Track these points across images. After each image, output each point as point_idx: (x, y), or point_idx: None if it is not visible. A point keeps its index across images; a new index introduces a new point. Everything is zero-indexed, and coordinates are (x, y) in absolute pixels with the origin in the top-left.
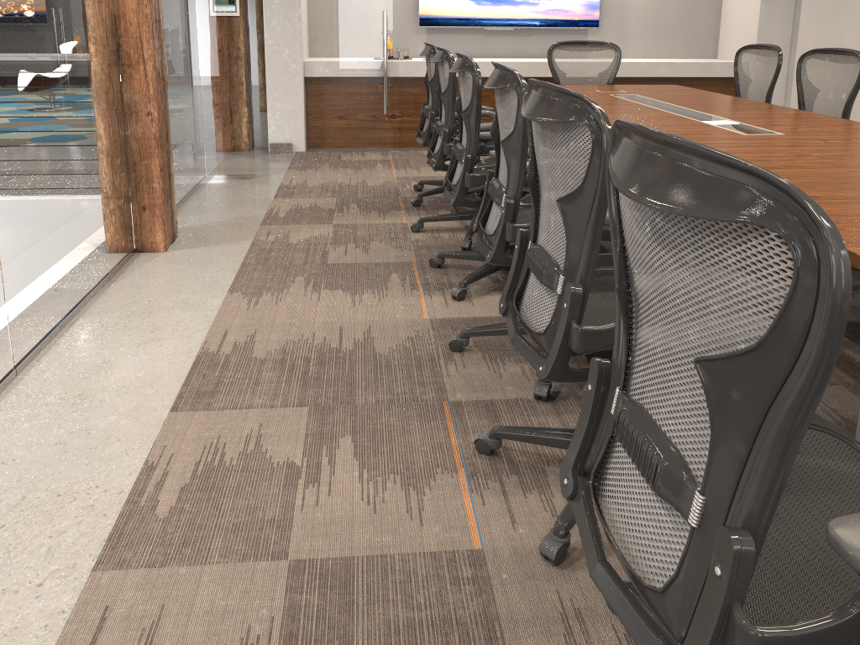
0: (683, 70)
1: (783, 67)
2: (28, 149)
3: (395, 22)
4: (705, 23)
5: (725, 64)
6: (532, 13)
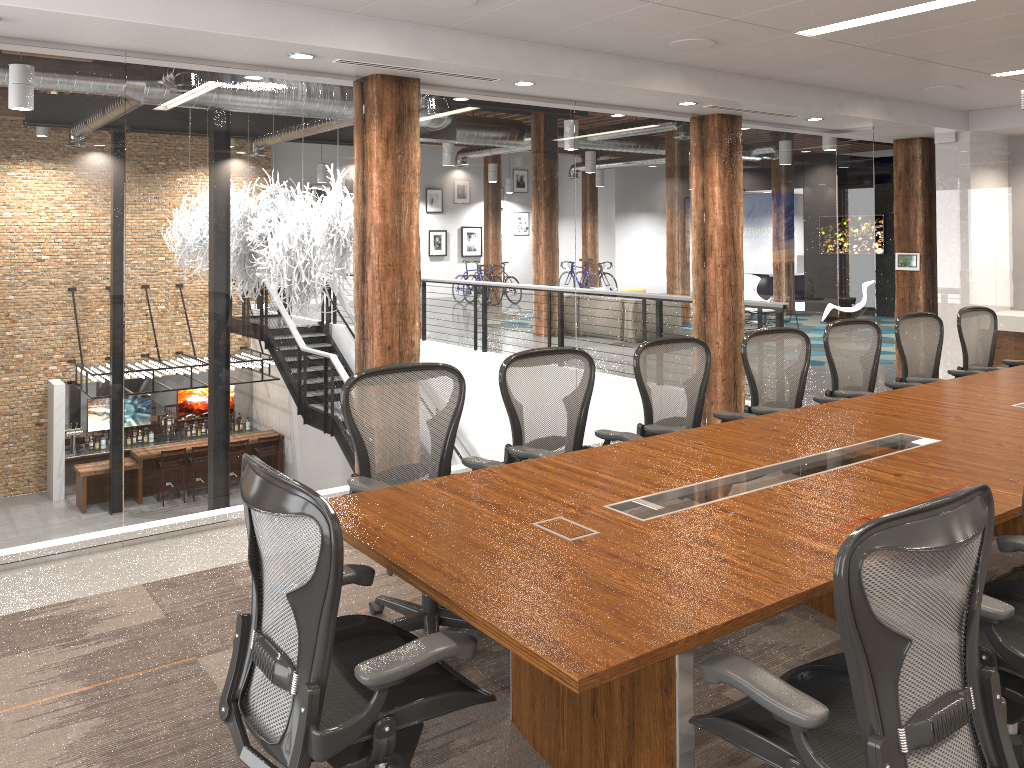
0: None
1: None
2: (606, 351)
3: None
4: None
5: None
6: None
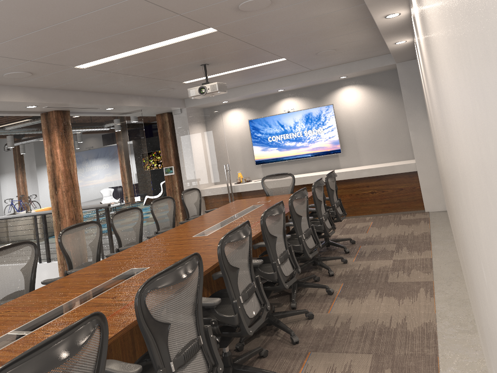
0: (377, 171)
1: (435, 163)
2: None
3: (247, 164)
4: (403, 141)
5: (401, 165)
6: (306, 150)
